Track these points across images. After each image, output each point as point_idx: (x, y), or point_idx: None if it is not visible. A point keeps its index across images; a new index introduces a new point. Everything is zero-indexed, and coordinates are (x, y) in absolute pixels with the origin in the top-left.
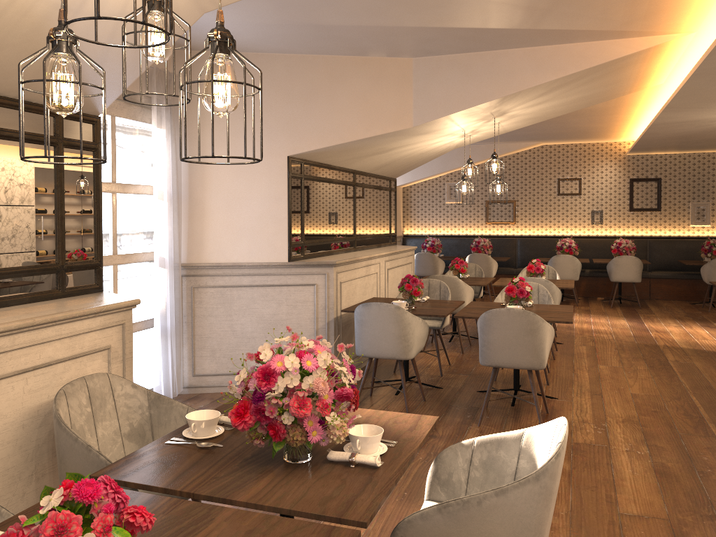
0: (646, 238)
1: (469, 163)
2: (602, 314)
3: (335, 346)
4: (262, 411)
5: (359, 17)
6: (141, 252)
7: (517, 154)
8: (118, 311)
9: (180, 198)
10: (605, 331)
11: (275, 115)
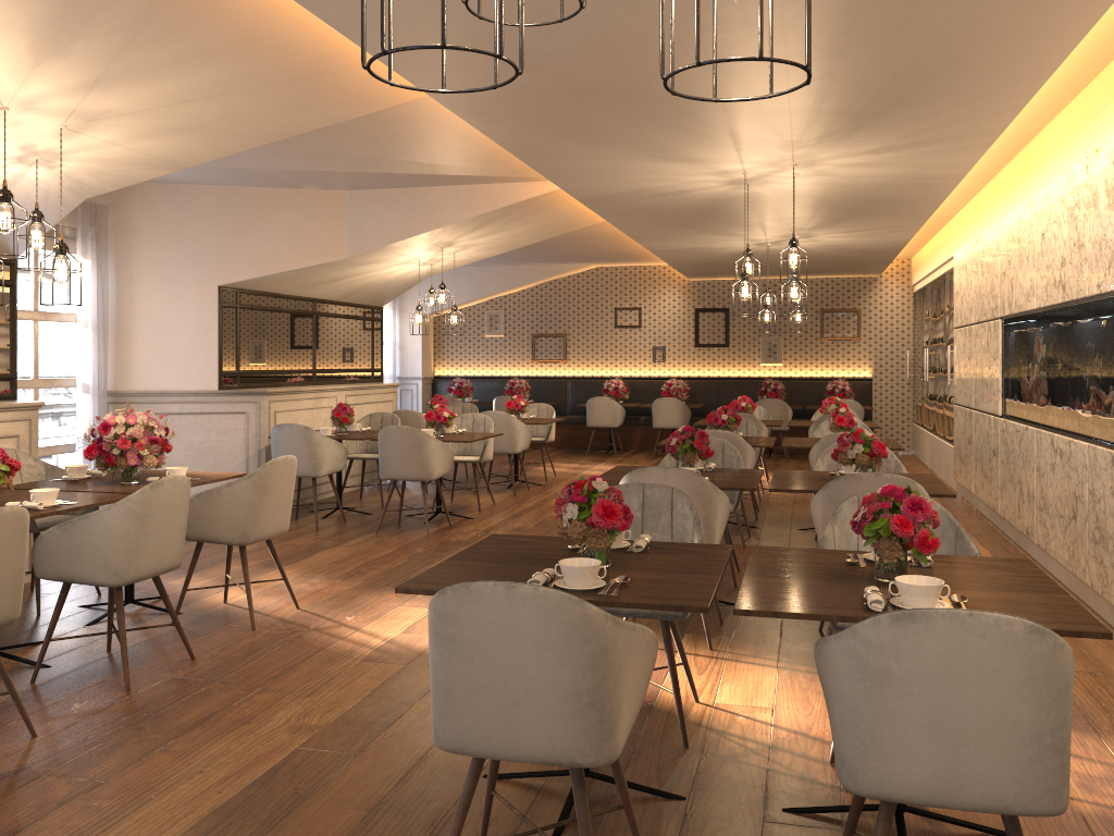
0: (713, 379)
1: (431, 293)
2: (631, 463)
3: None
4: (102, 447)
5: (266, 164)
6: (64, 377)
7: (569, 278)
8: (26, 409)
9: (106, 326)
10: None
11: (206, 245)
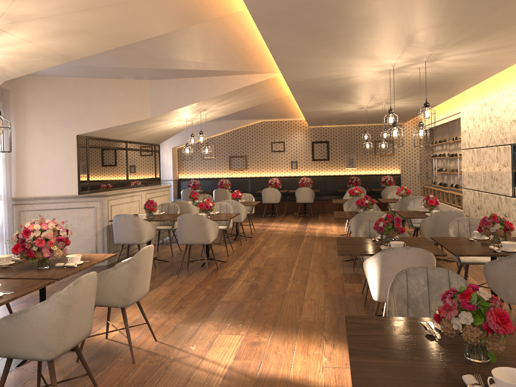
0: (321, 176)
1: (192, 136)
2: (288, 221)
3: (107, 241)
4: (24, 246)
5: (108, 63)
6: None
7: (247, 127)
8: None
9: (10, 160)
10: (281, 230)
11: (68, 112)
